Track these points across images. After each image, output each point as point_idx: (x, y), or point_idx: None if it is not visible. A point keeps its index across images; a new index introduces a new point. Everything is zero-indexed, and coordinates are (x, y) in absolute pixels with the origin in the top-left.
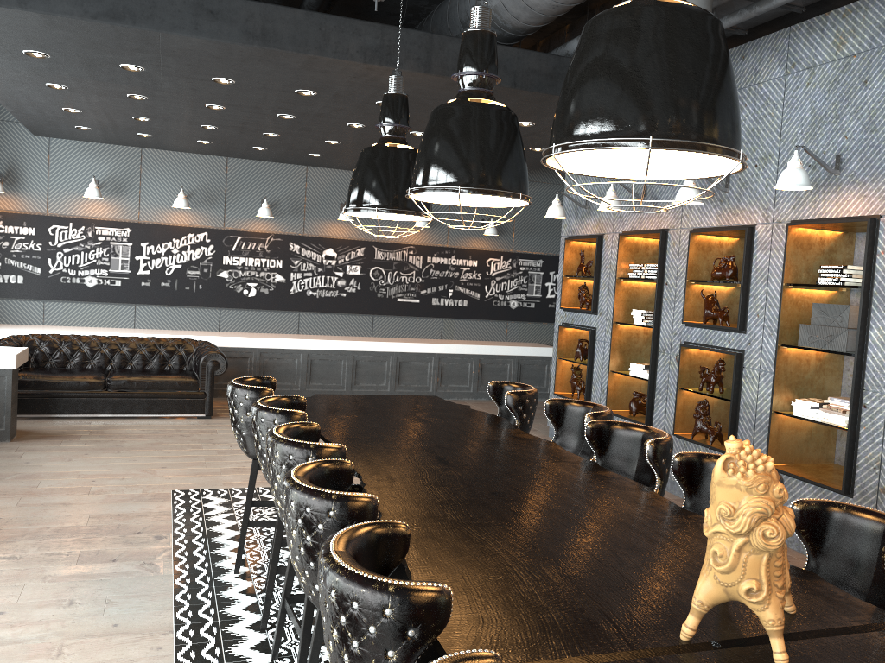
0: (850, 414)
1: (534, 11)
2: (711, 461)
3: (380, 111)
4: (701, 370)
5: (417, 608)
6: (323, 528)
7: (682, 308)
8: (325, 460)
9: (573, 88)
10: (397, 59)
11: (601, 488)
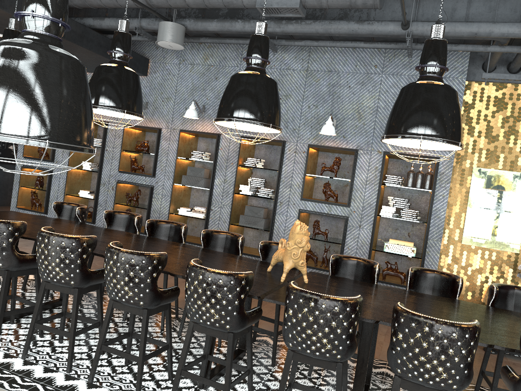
0: (207, 213)
1: (86, 3)
2: (213, 232)
3: (4, 38)
4: (127, 194)
5: (250, 279)
6: (151, 268)
7: (117, 163)
8: (113, 242)
9: (241, 99)
10: (16, 9)
11: (180, 246)
